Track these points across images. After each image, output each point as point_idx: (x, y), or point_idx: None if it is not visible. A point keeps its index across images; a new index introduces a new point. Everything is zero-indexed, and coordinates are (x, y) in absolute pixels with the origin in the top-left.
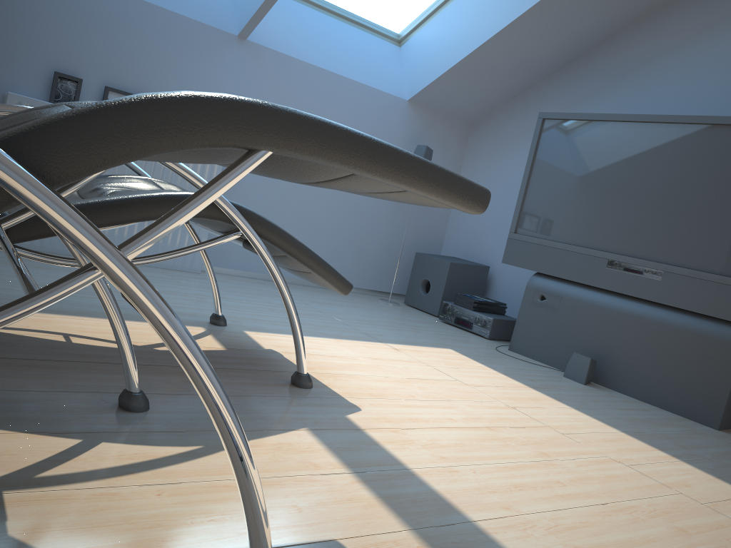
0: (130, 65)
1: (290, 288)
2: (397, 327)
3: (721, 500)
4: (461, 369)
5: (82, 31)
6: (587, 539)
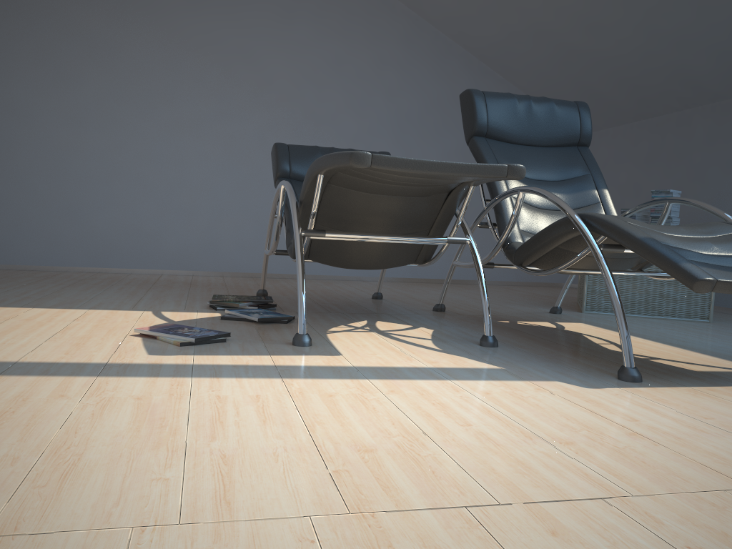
0: None
1: None
2: None
3: (501, 545)
4: None
5: None
6: (344, 402)
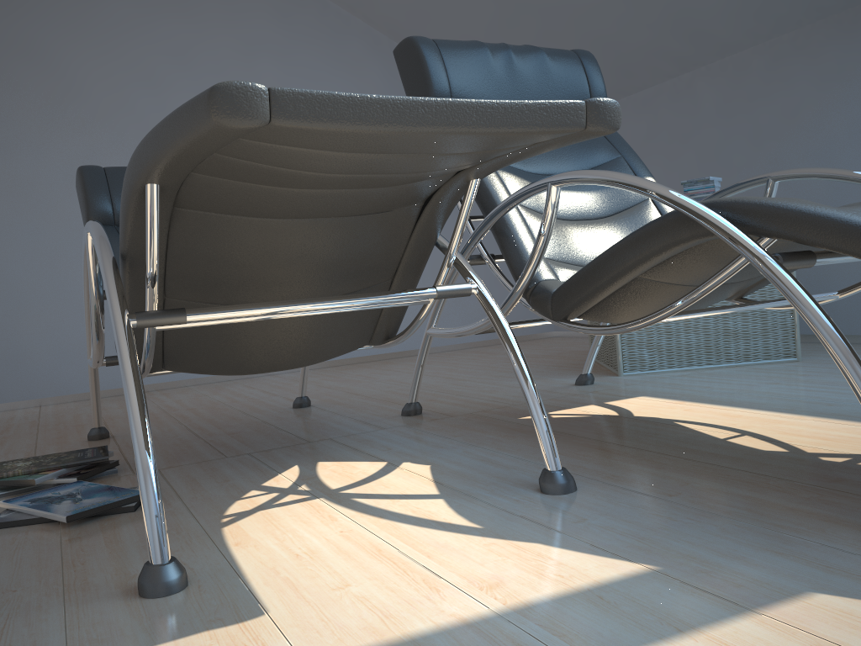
0: None
1: None
2: None
3: None
4: None
5: None
6: None
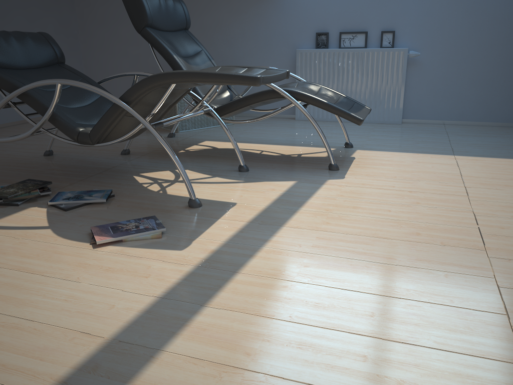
0: (351, 16)
1: (461, 128)
2: (503, 147)
3: (511, 236)
4: (486, 169)
5: (326, 8)
6: (341, 223)
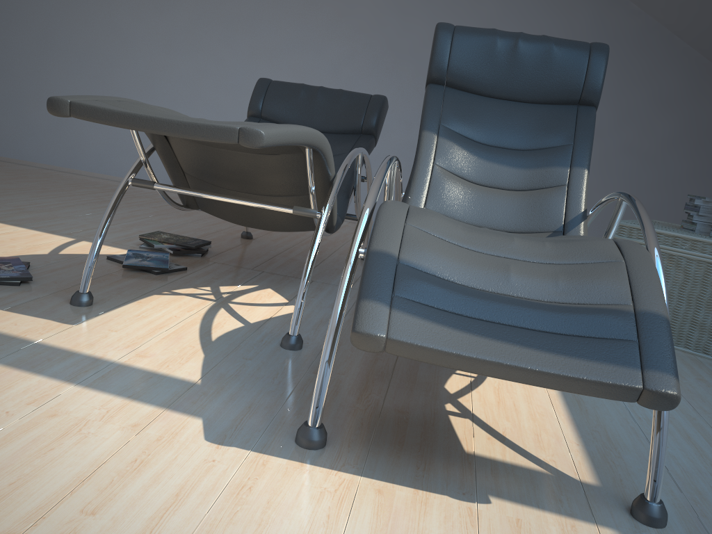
0: None
1: None
2: None
3: None
4: None
5: None
6: None
